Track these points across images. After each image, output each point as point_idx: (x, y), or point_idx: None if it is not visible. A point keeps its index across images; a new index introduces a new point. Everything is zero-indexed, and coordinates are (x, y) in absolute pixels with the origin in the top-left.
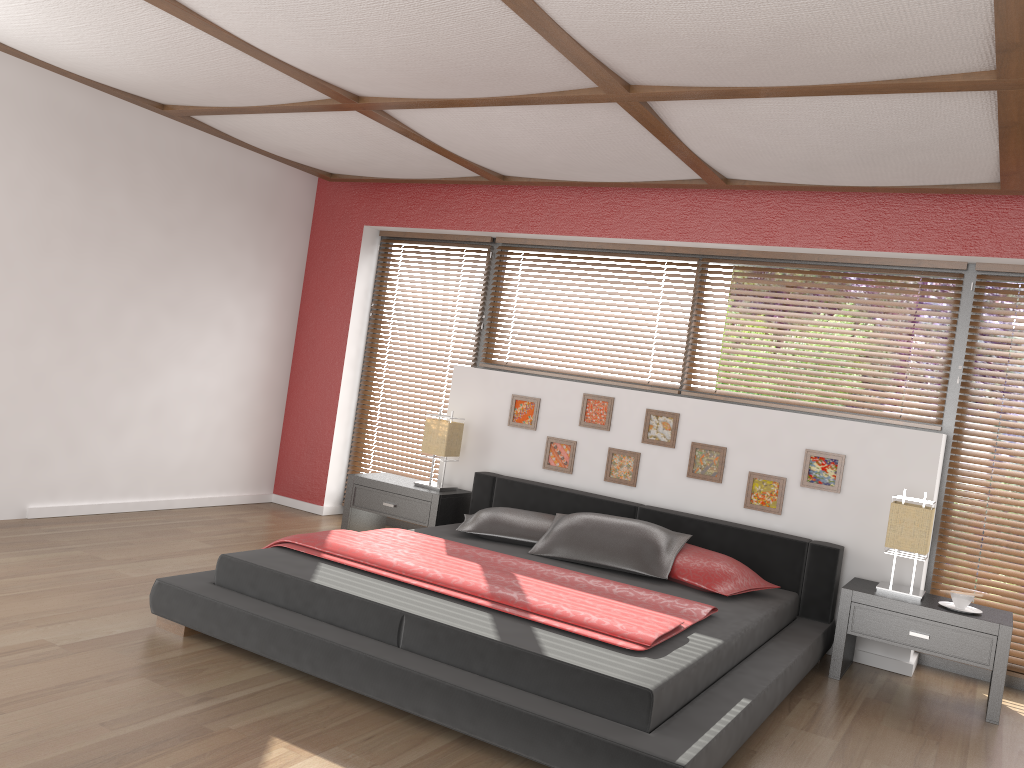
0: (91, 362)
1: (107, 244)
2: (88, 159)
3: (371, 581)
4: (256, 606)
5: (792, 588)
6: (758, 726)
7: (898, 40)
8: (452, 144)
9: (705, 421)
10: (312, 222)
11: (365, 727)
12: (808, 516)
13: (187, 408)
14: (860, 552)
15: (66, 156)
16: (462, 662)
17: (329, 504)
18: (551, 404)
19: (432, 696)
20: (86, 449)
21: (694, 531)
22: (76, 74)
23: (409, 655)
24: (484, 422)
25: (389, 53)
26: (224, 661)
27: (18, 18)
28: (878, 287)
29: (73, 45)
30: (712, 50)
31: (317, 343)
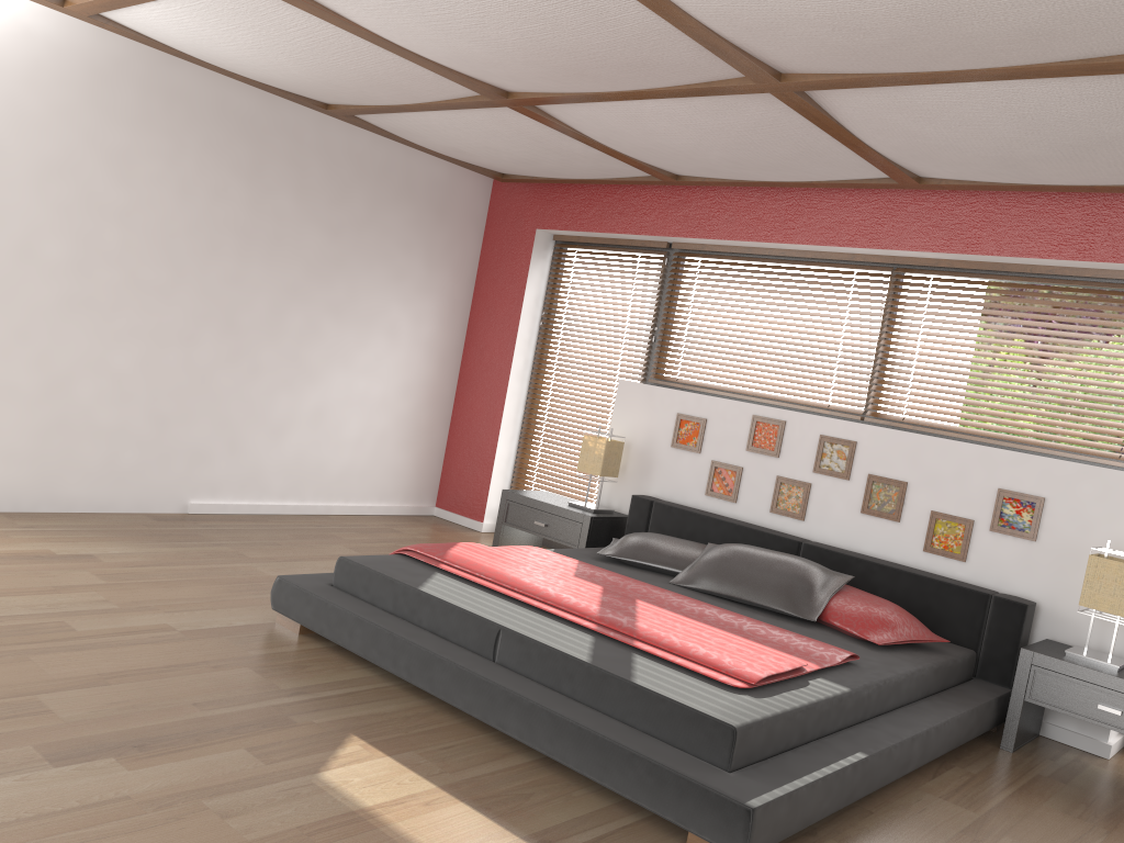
0: (254, 363)
1: (272, 245)
2: (256, 160)
3: (481, 594)
4: (365, 609)
5: (970, 645)
6: (881, 786)
7: (1060, 15)
8: (612, 141)
9: (885, 451)
10: (485, 225)
11: (447, 737)
12: (997, 565)
13: (348, 414)
14: (1056, 611)
15: (235, 157)
16: (552, 682)
17: (489, 521)
18: (718, 425)
19: (515, 712)
20: (247, 449)
21: (862, 573)
22: (241, 75)
23: (501, 670)
24: (647, 442)
25: (519, 46)
26: (330, 661)
27: (177, 22)
28: (1103, 304)
29: (229, 47)
30: (851, 33)
31: (484, 352)
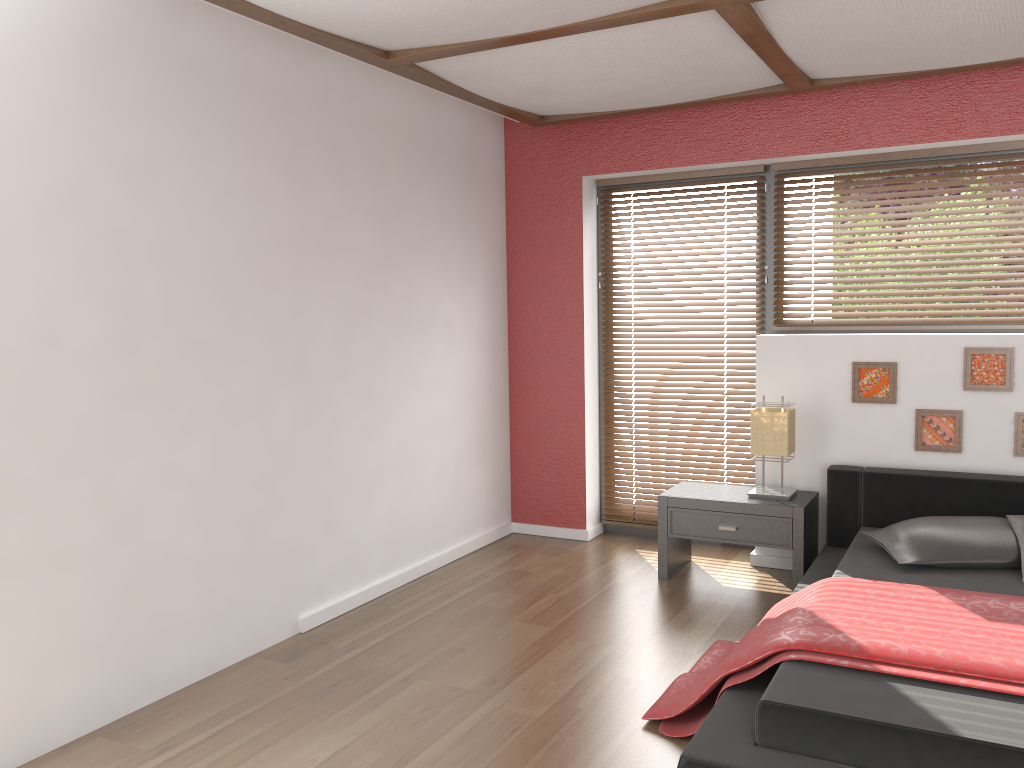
0: (332, 414)
1: (326, 255)
2: (291, 144)
3: (1013, 709)
4: None
5: None
6: None
7: None
8: (811, 41)
9: None
10: (505, 183)
11: None
12: None
13: (426, 444)
14: None
15: (269, 145)
16: None
17: (590, 525)
18: (914, 367)
19: None
20: (343, 526)
21: None
22: (297, 21)
23: None
24: (814, 402)
25: None
26: None
27: None
28: None
29: None
30: None
31: (540, 332)
